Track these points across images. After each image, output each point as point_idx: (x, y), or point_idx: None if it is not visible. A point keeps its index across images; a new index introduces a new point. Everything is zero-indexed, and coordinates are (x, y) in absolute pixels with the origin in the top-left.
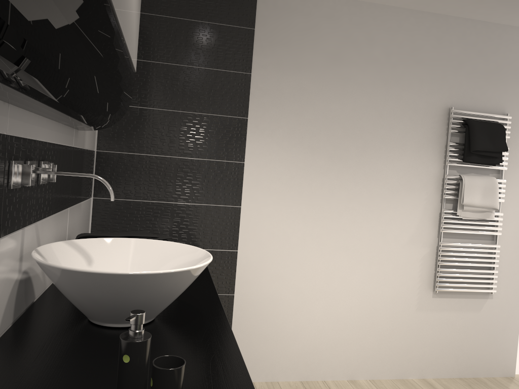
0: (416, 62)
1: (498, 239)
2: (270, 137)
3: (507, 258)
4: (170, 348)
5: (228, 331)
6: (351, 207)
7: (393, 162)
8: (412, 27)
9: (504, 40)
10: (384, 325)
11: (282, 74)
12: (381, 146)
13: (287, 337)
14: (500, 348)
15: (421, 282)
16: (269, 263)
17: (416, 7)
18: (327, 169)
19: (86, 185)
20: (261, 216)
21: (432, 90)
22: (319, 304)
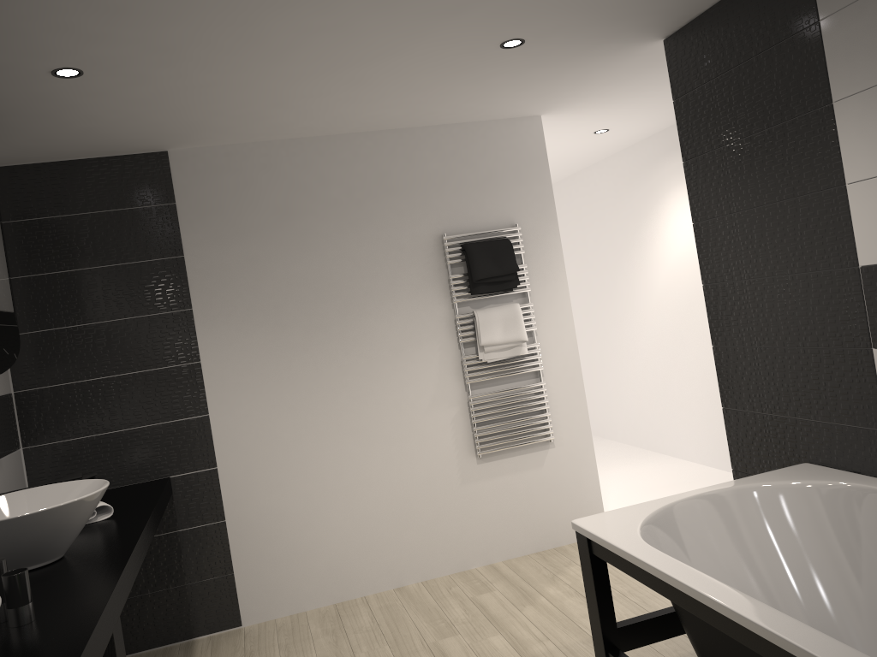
0: (387, 191)
1: (544, 375)
2: (225, 323)
3: (561, 394)
4: (62, 575)
5: (129, 550)
6: (348, 382)
7: (387, 315)
8: (372, 152)
9: (490, 138)
10: (424, 512)
11: (222, 247)
12: (368, 300)
13: (304, 555)
14: (580, 504)
15: (459, 449)
16: (260, 473)
17: (369, 129)
18: (306, 345)
19: (6, 437)
20: (237, 419)
21: (415, 220)
22: (335, 506)
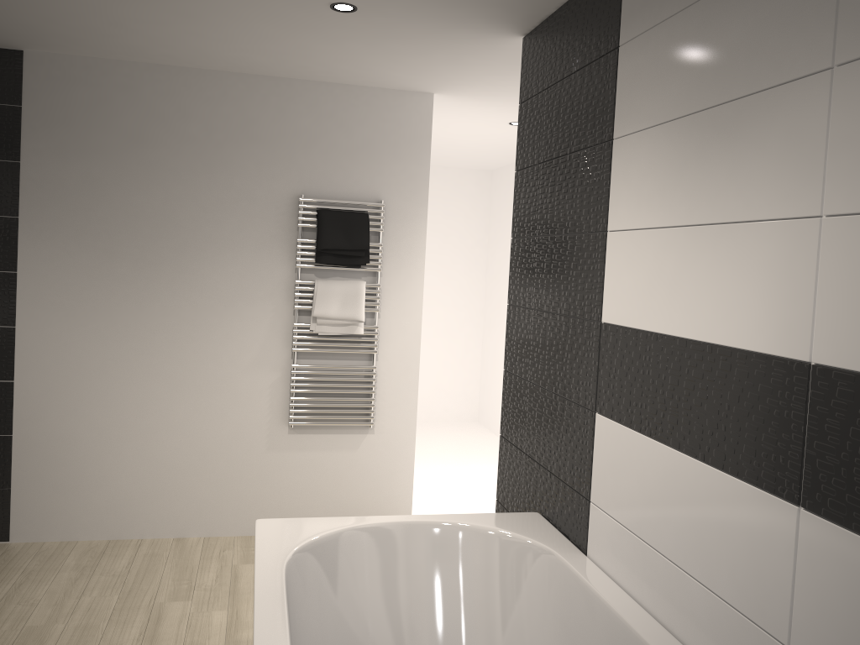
0: (251, 139)
1: (379, 359)
2: (51, 239)
3: (392, 382)
4: None
5: None
6: (168, 324)
7: (224, 266)
8: (243, 96)
9: (374, 107)
10: (222, 470)
11: (63, 161)
12: (207, 246)
13: (88, 486)
14: (388, 495)
15: (272, 415)
16: (58, 396)
17: (243, 71)
18: (132, 278)
19: None
20: (44, 338)
21: (274, 174)
22: (130, 445)
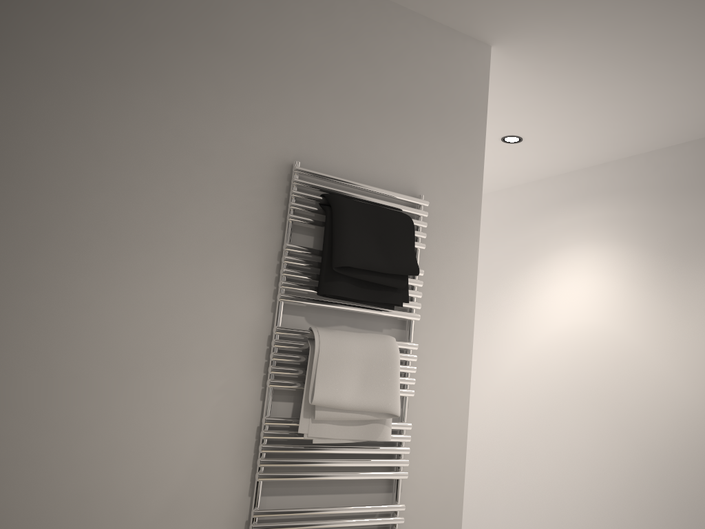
0: (213, 42)
1: (404, 489)
2: None
3: None
4: None
5: None
6: None
7: (129, 285)
8: None
9: (414, 42)
10: None
11: None
12: (96, 238)
13: None
14: None
15: None
16: None
17: None
18: None
19: None
20: None
21: (249, 116)
22: None
